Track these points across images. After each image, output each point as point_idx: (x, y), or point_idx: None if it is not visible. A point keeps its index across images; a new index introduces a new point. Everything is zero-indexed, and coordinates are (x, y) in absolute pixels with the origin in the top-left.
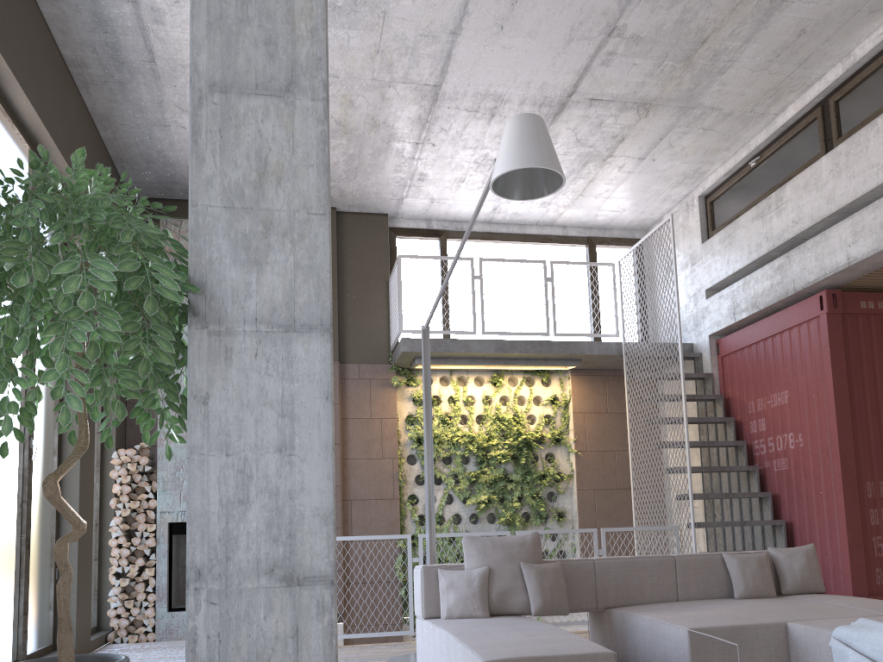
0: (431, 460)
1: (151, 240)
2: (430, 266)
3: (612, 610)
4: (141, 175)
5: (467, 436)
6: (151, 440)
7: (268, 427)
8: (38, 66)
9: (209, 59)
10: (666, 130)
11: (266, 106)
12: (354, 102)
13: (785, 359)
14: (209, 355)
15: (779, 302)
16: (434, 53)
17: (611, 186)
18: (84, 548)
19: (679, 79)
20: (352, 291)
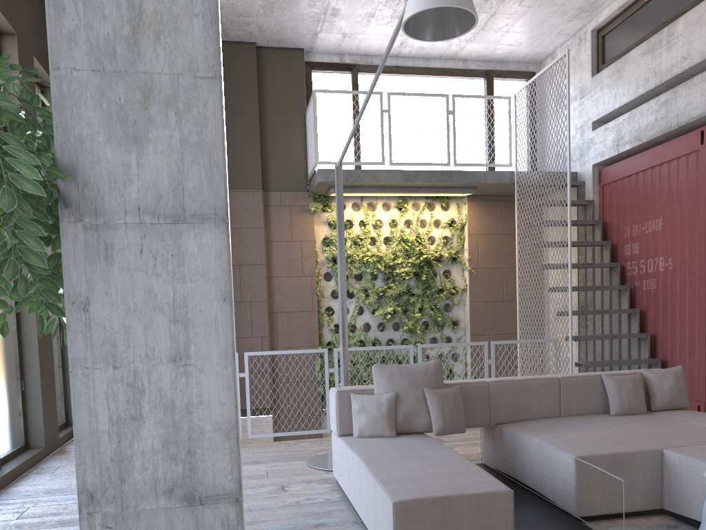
0: (344, 289)
1: (1, 117)
2: (343, 99)
3: (503, 427)
4: None
5: (376, 256)
6: (47, 328)
7: (159, 334)
8: None
9: None
10: None
11: None
12: None
13: (663, 189)
14: (86, 254)
15: (662, 136)
16: None
17: (511, 21)
18: (45, 363)
19: None
20: (272, 124)
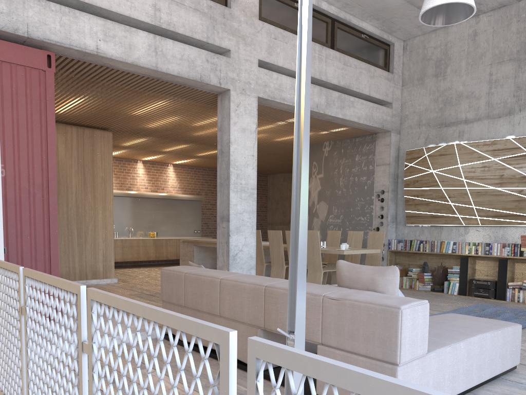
0: (297, 161)
1: None
2: None
3: None
4: None
5: None
6: None
7: None
8: None
9: None
10: None
11: None
12: None
13: None
14: None
15: None
16: None
17: None
18: None
19: None
20: None
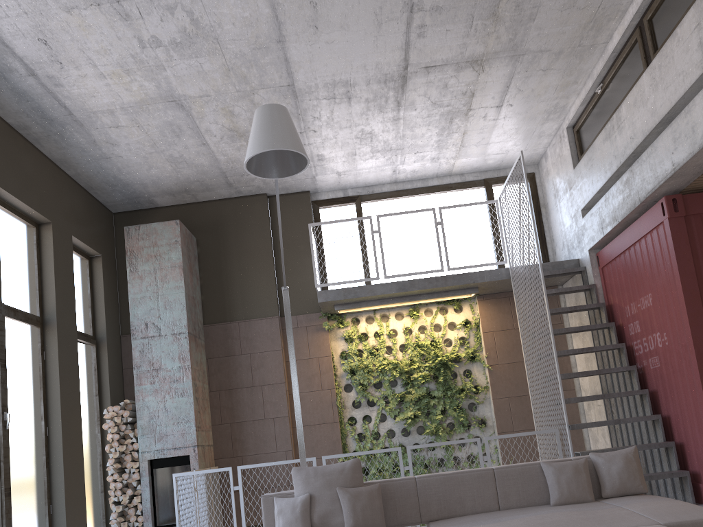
0: (298, 398)
1: None
2: (350, 227)
3: (430, 524)
4: (112, 196)
5: (392, 363)
6: None
7: None
8: None
9: None
10: (509, 78)
11: None
12: (233, 111)
13: (645, 264)
14: None
15: (633, 213)
16: (273, 61)
17: (485, 134)
18: (73, 488)
19: (495, 33)
20: (286, 258)
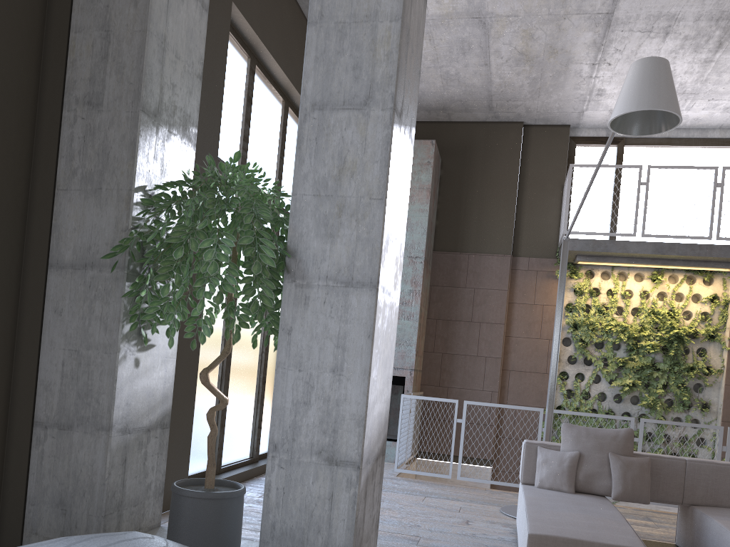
0: (557, 352)
1: (260, 223)
2: (605, 171)
3: (695, 508)
4: None
5: (620, 326)
6: None
7: (327, 353)
8: (288, 38)
9: (313, 85)
10: None
11: (348, 117)
12: (534, 34)
13: None
14: (294, 301)
15: None
16: None
17: None
18: None
19: None
20: (530, 195)
